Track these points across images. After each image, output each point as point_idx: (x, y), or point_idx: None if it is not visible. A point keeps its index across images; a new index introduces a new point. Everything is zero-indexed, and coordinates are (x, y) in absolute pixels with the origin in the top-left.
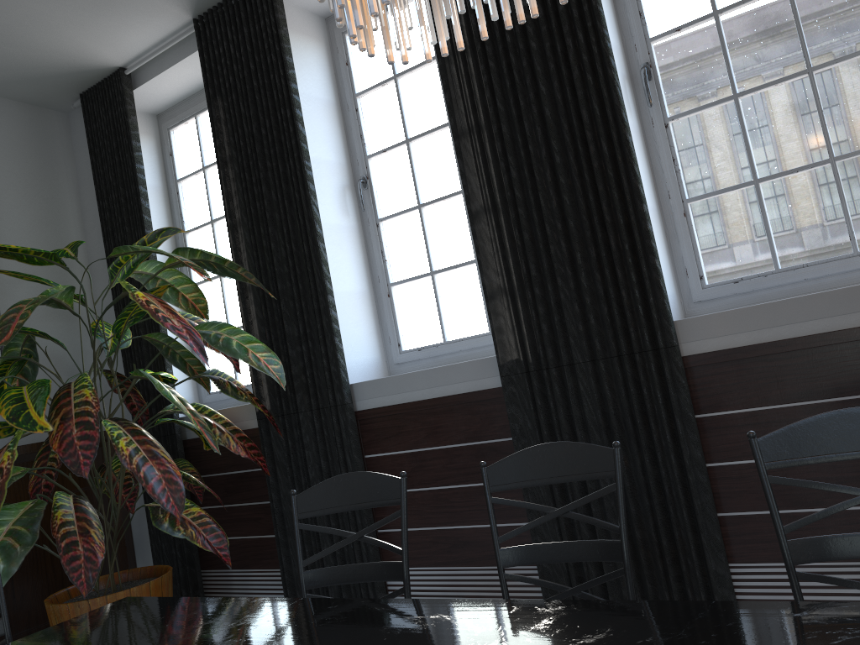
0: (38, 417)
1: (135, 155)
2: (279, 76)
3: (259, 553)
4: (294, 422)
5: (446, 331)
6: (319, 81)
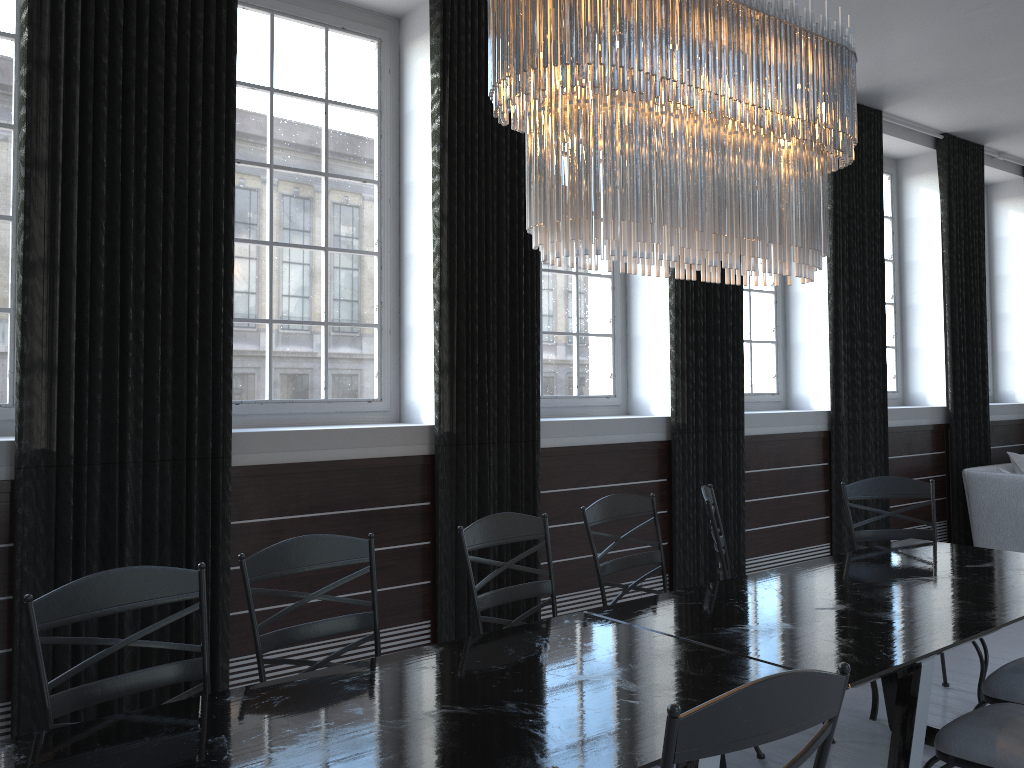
0: None
1: None
2: None
3: None
4: None
5: None
6: None
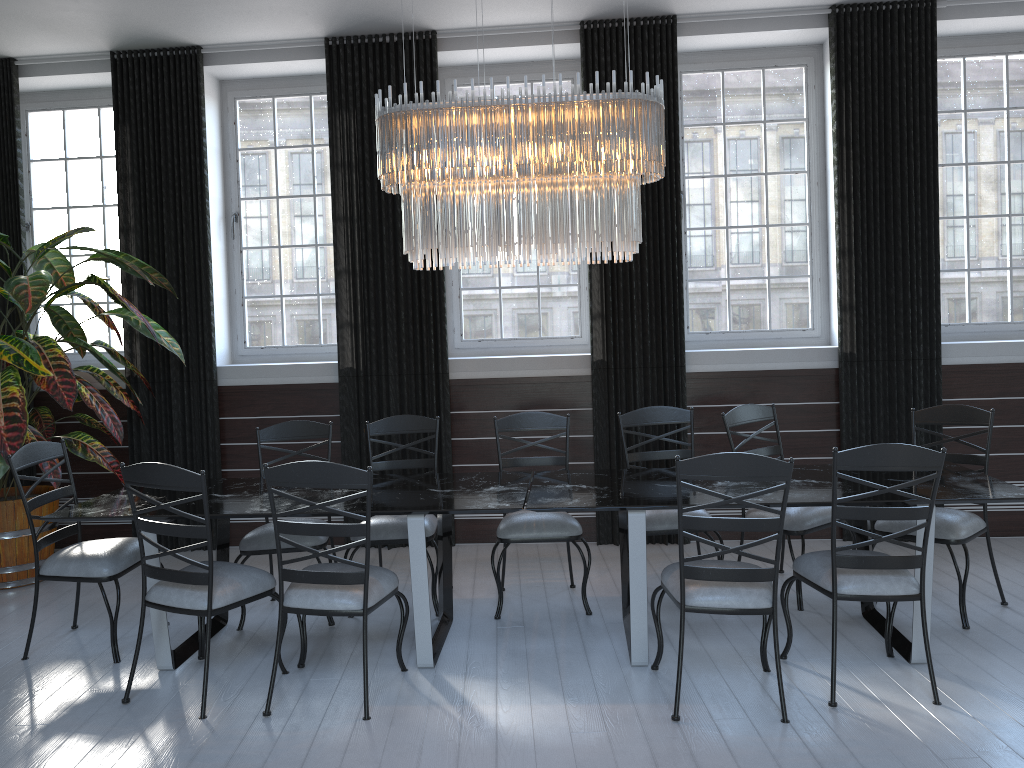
0: (38, 365)
1: (17, 141)
2: (193, 129)
3: (102, 485)
4: (162, 389)
5: (285, 338)
6: (213, 133)
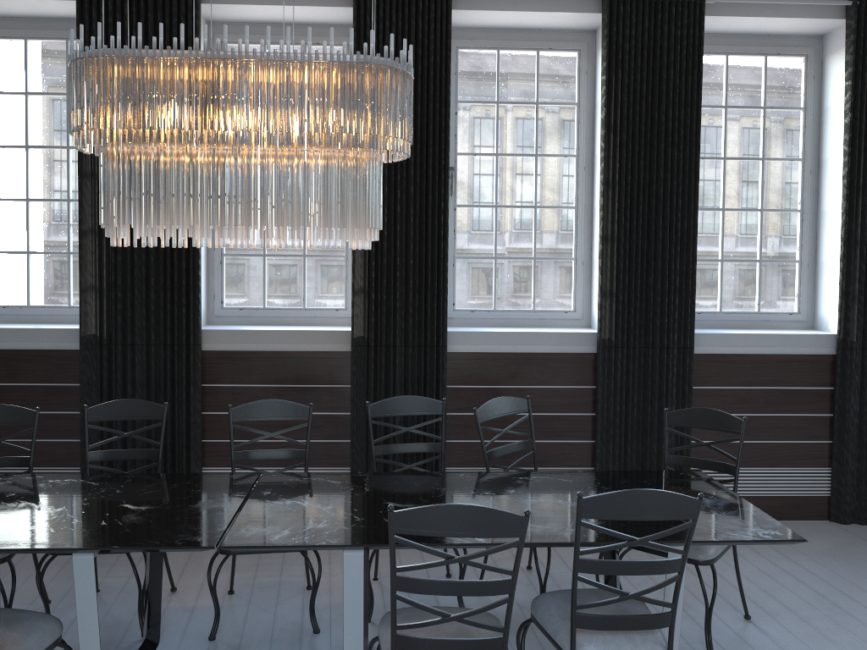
0: None
1: None
2: None
3: None
4: None
5: (31, 297)
6: None
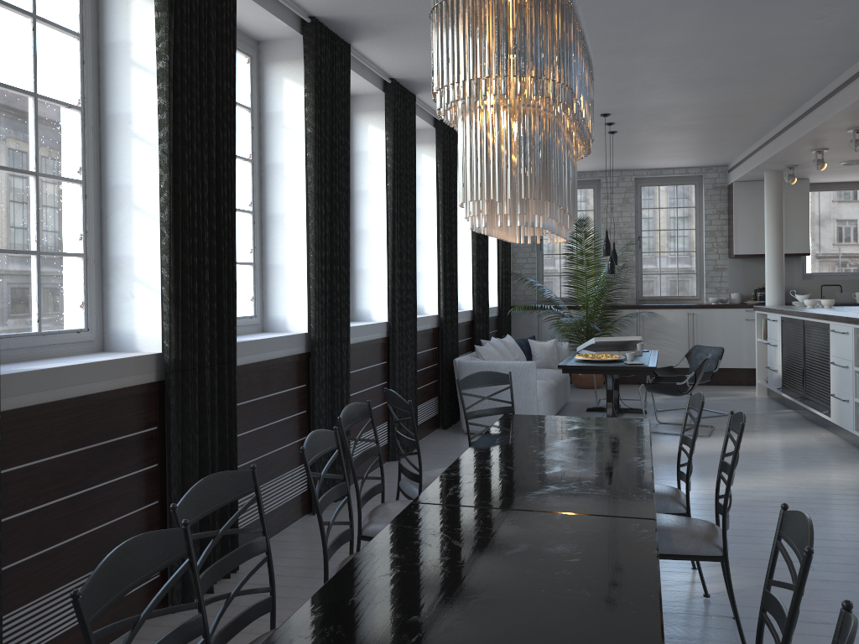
0: None
1: None
2: None
3: None
4: None
5: None
6: None
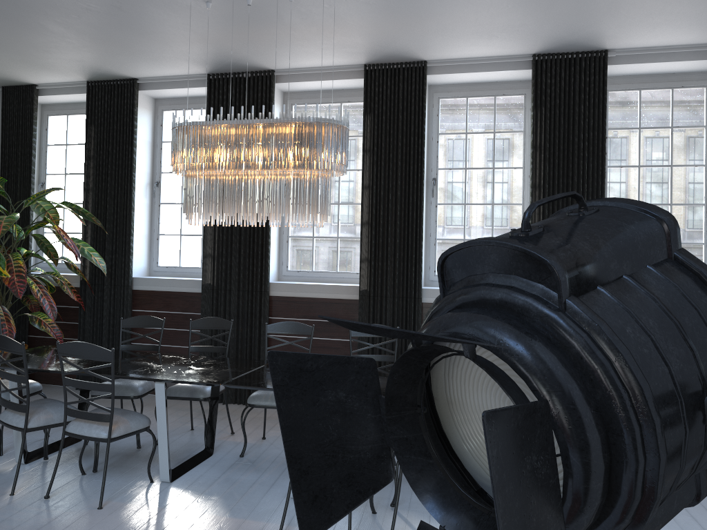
0: (3, 270)
1: (33, 133)
2: (129, 129)
3: None
4: (100, 289)
5: (181, 262)
6: (146, 131)
